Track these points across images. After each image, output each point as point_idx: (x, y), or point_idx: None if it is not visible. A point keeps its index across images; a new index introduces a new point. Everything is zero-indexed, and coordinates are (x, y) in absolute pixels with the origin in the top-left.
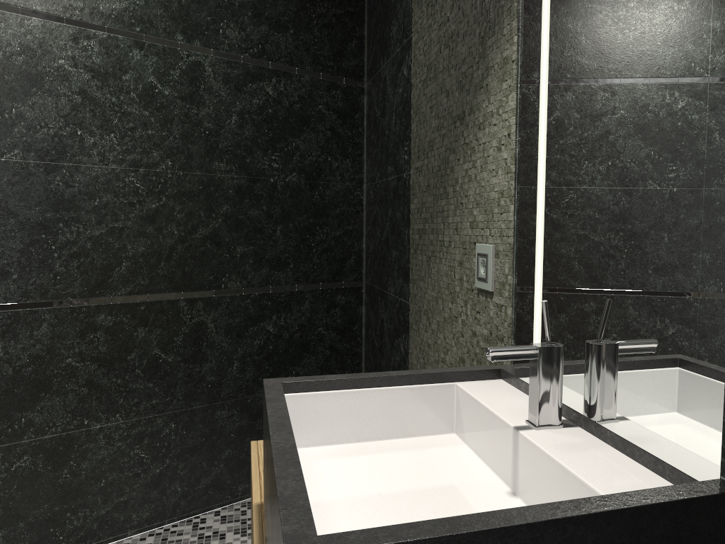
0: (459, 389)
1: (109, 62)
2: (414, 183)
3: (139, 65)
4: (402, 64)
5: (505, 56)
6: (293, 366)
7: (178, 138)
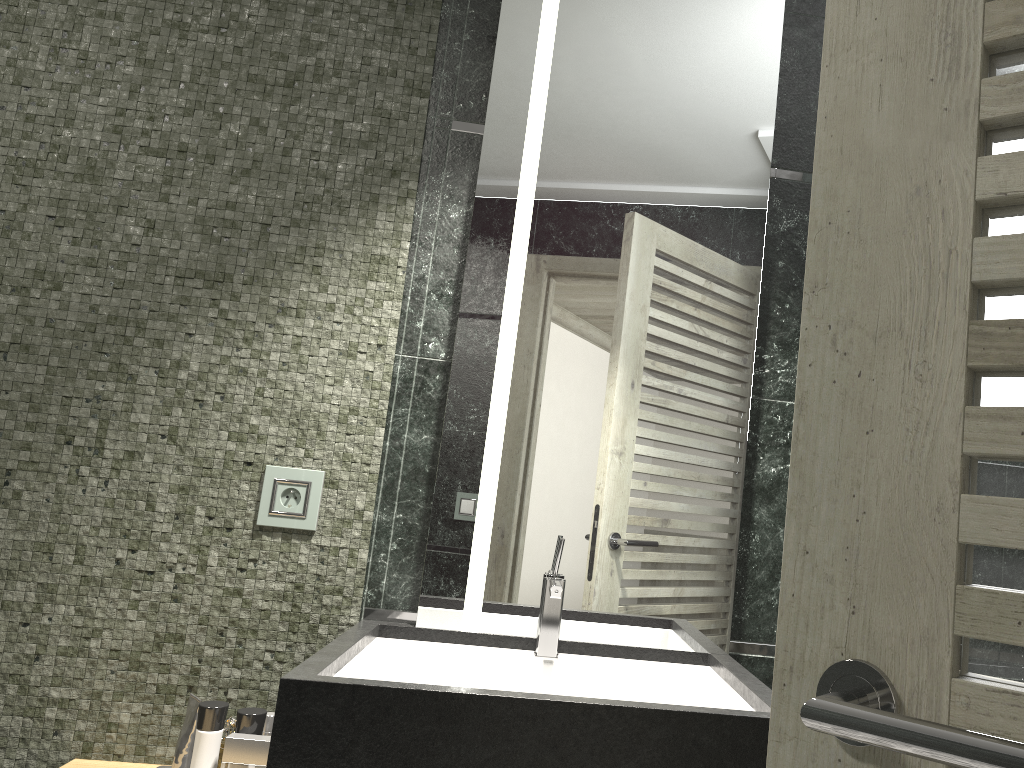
0: (383, 653)
1: None
2: None
3: None
4: None
5: (380, 254)
6: None
7: None
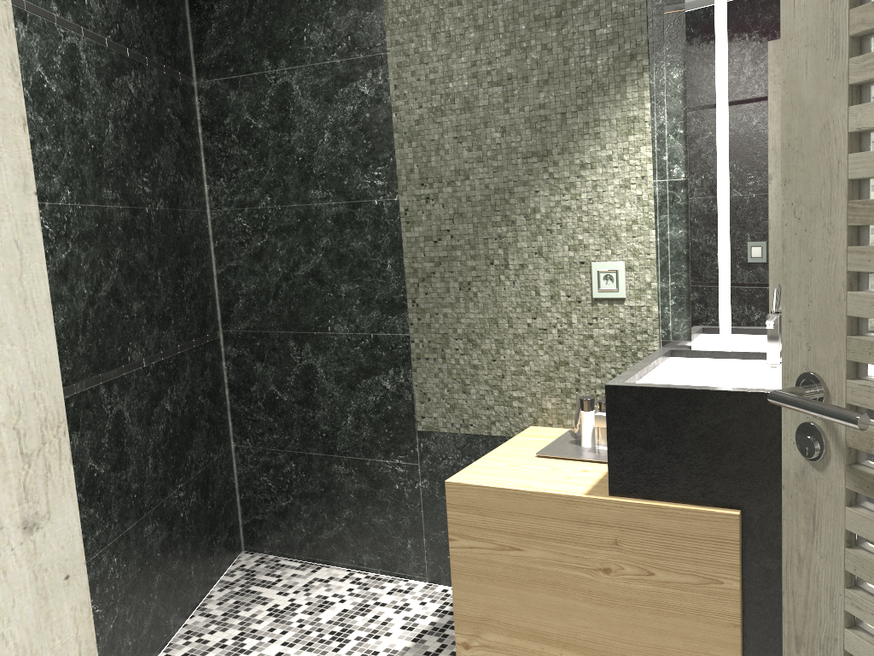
0: (671, 367)
1: None
2: (413, 211)
3: (26, 47)
4: (353, 79)
5: (632, 116)
6: (188, 450)
7: (71, 156)
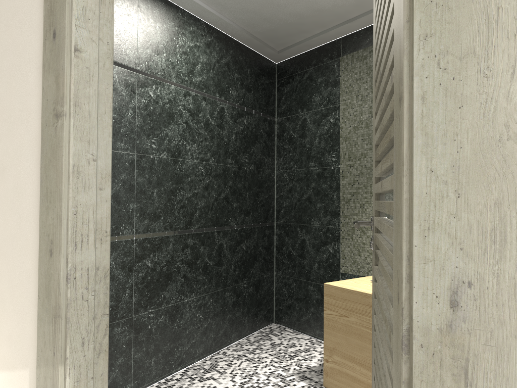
0: None
1: (195, 107)
2: (344, 171)
3: (204, 109)
4: (327, 116)
5: None
6: (251, 268)
7: (216, 146)
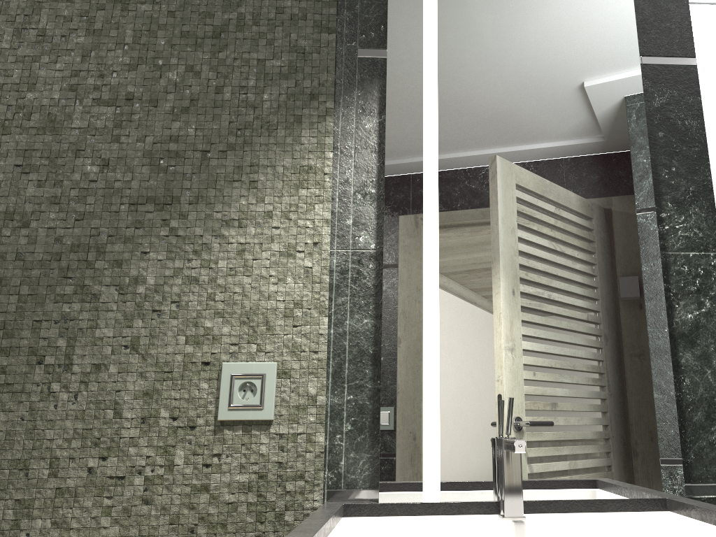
0: (353, 531)
1: None
2: None
3: None
4: None
5: (307, 164)
6: None
7: None
